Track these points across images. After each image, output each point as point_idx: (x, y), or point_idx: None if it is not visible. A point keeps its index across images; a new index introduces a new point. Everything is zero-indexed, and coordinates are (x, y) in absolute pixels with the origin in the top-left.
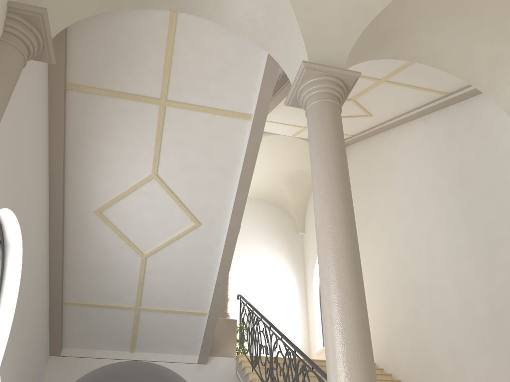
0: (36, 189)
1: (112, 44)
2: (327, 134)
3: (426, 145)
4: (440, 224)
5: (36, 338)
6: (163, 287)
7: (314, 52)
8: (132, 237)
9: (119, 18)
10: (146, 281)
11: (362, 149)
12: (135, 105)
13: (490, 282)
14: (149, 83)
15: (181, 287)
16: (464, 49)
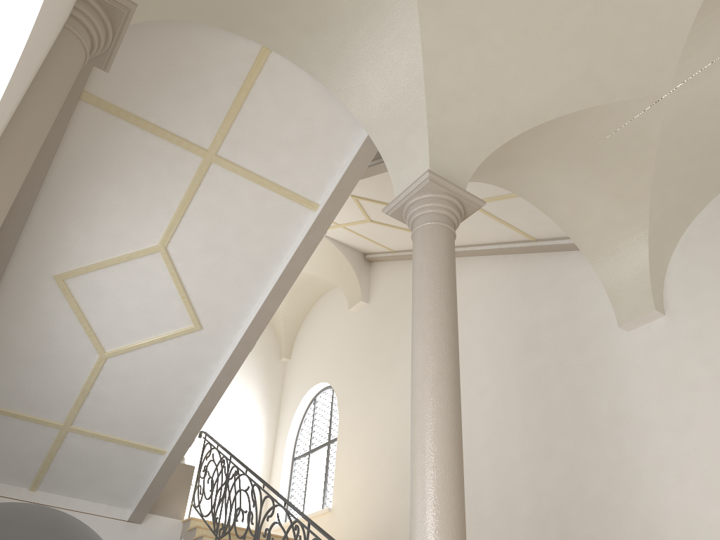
0: None
1: (169, 61)
2: (442, 268)
3: (491, 292)
4: (490, 392)
5: None
6: (115, 403)
7: (436, 161)
8: (98, 324)
9: (192, 31)
10: (93, 391)
11: (402, 272)
12: (170, 149)
13: (541, 475)
14: (200, 126)
15: (141, 409)
16: (579, 201)
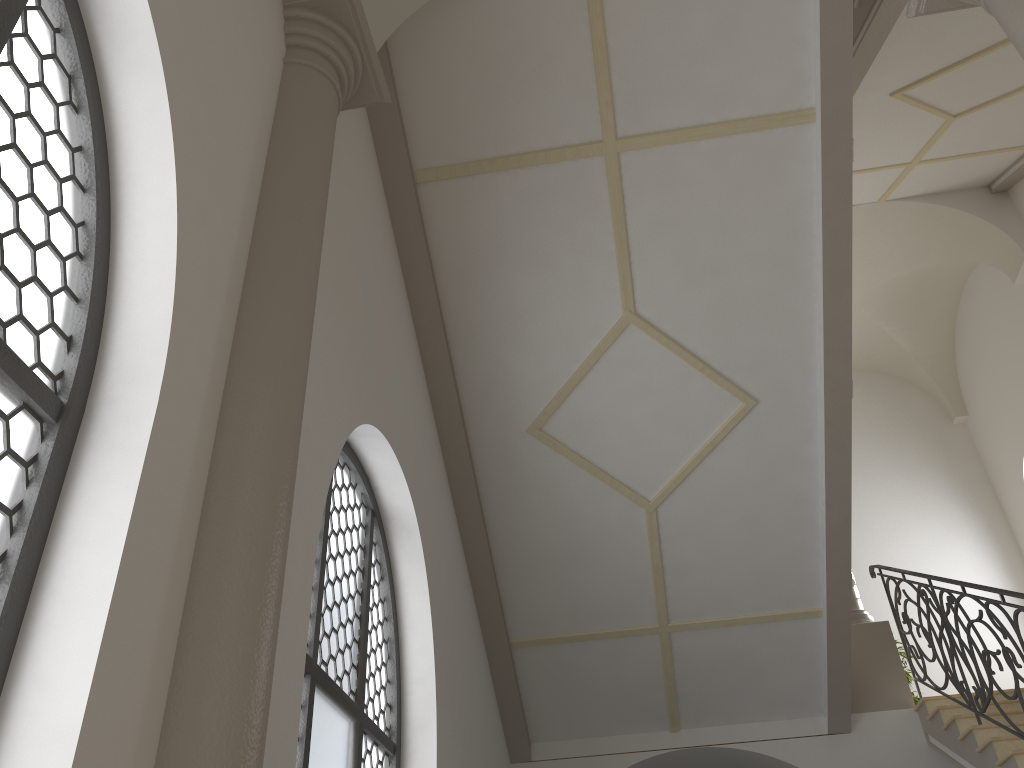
0: (411, 397)
1: (481, 56)
2: None
3: None
4: None
5: (481, 722)
6: (707, 568)
7: None
8: (616, 467)
9: None
10: (667, 563)
11: None
12: (556, 173)
13: None
14: (572, 114)
15: (747, 561)
16: None
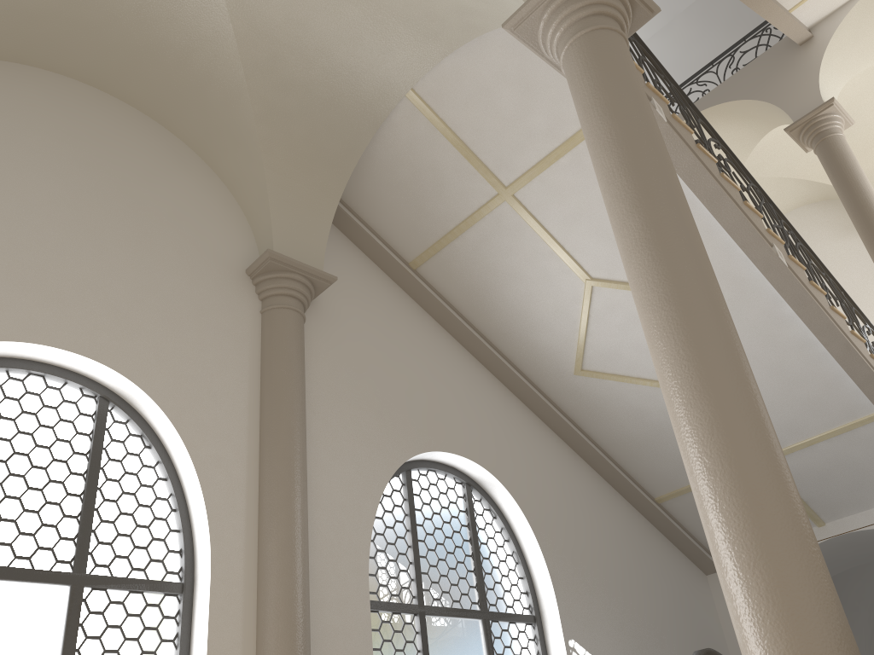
0: (470, 400)
1: (400, 187)
2: (585, 103)
3: None
4: None
5: (639, 566)
6: None
7: None
8: (649, 373)
9: (378, 156)
10: None
11: None
12: (485, 224)
13: None
14: (470, 188)
15: (792, 398)
16: None
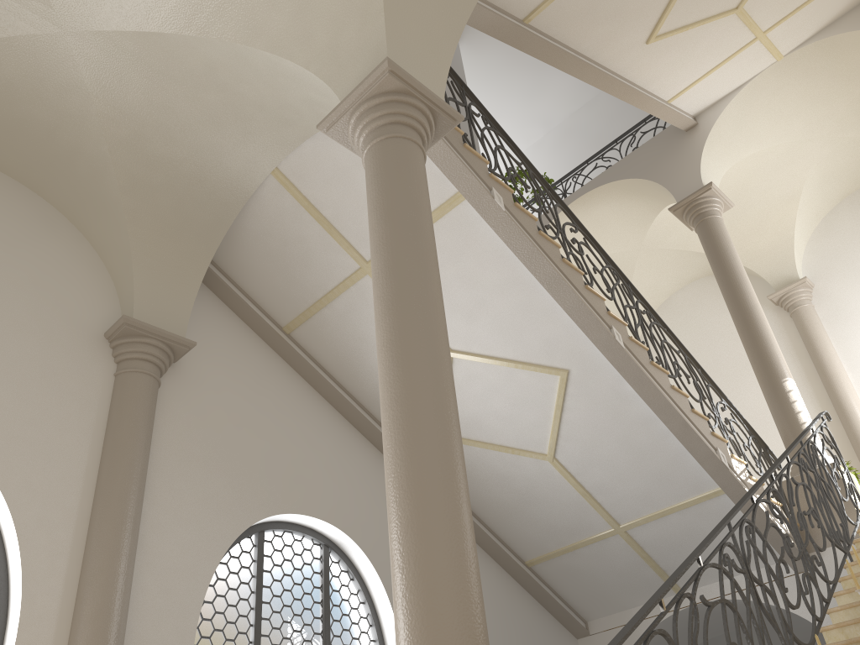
0: (335, 462)
1: (271, 256)
2: (370, 206)
3: None
4: None
5: (503, 630)
6: (618, 483)
7: (346, 87)
8: (510, 441)
9: (249, 227)
10: (589, 488)
11: None
12: (351, 295)
13: None
14: (335, 261)
15: (643, 470)
16: None
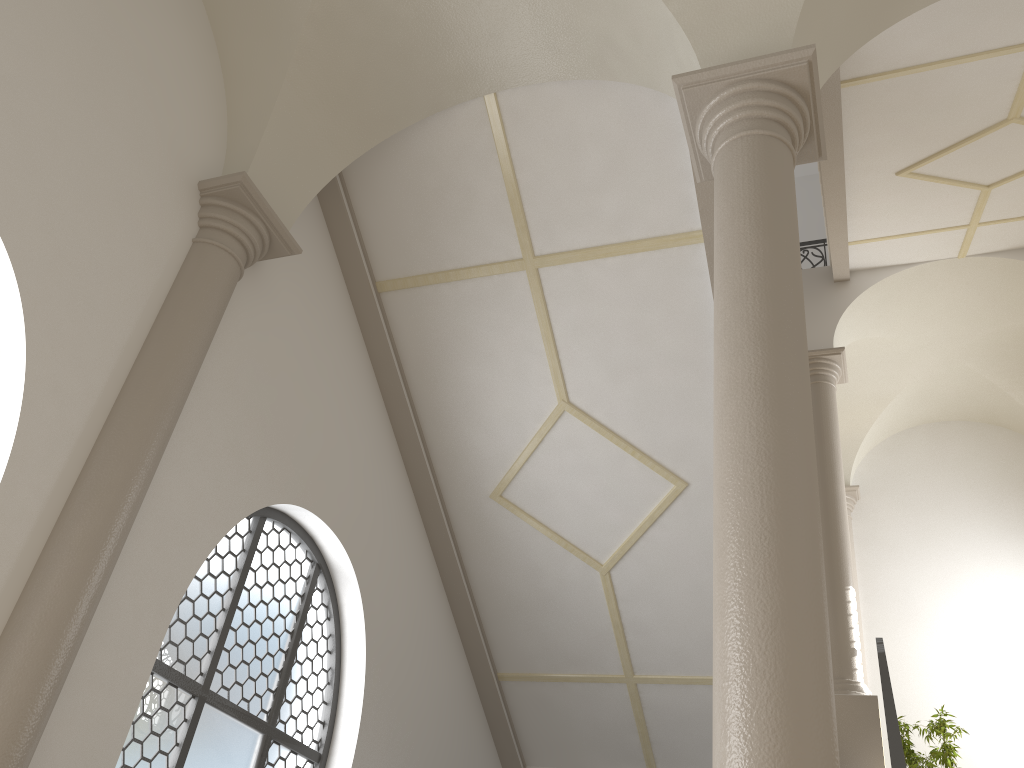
0: (367, 470)
1: (418, 192)
2: (736, 205)
3: None
4: None
5: (451, 743)
6: (662, 629)
7: (713, 50)
8: (570, 533)
9: (413, 144)
10: (626, 620)
11: None
12: (488, 284)
13: None
14: (495, 237)
15: (698, 626)
16: None
